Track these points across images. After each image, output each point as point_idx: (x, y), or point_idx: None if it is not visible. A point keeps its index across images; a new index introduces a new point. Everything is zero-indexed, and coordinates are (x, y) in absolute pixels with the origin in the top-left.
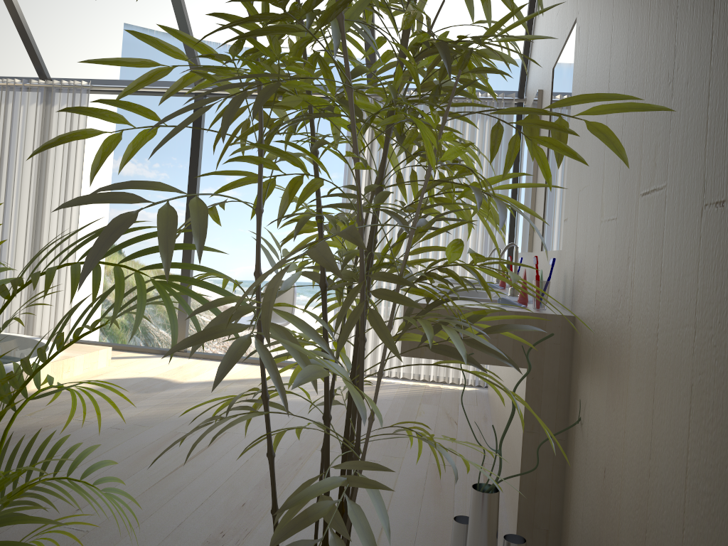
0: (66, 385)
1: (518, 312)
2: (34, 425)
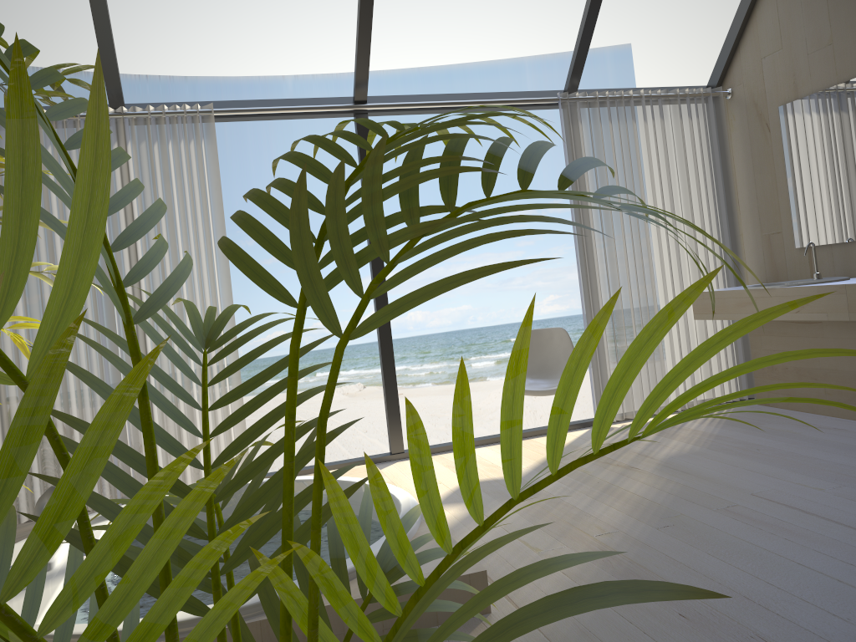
0: None
1: None
2: None
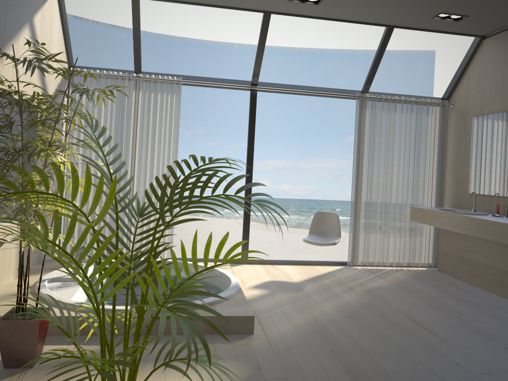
0: (247, 292)
1: None
2: (308, 321)
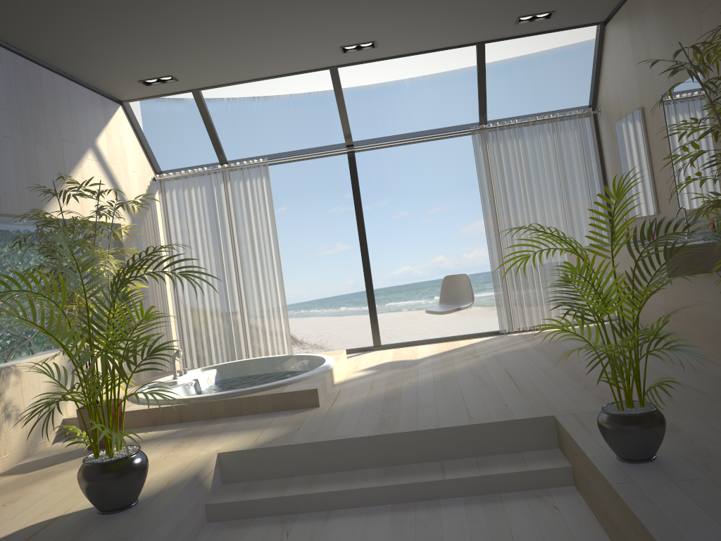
0: (351, 375)
1: None
2: (388, 390)
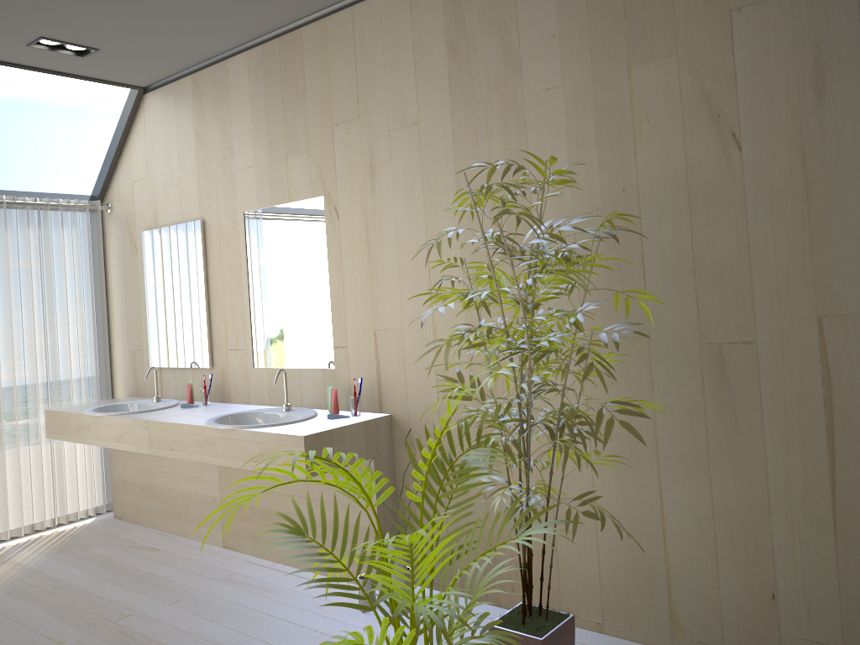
0: None
1: (365, 421)
2: None
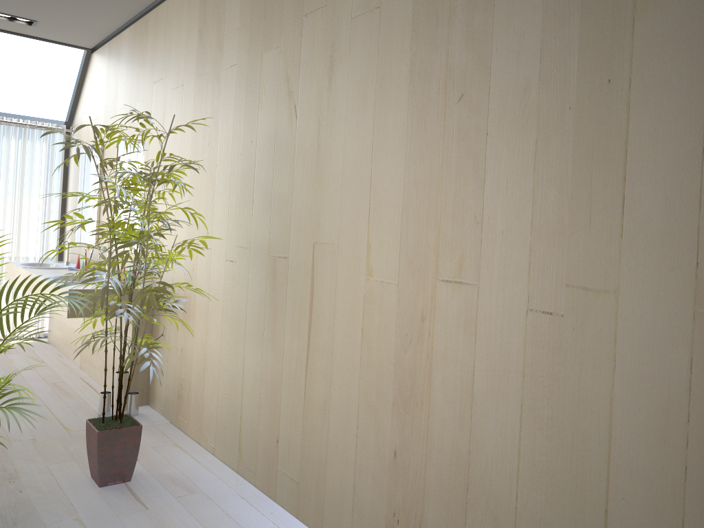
0: None
1: None
2: None
